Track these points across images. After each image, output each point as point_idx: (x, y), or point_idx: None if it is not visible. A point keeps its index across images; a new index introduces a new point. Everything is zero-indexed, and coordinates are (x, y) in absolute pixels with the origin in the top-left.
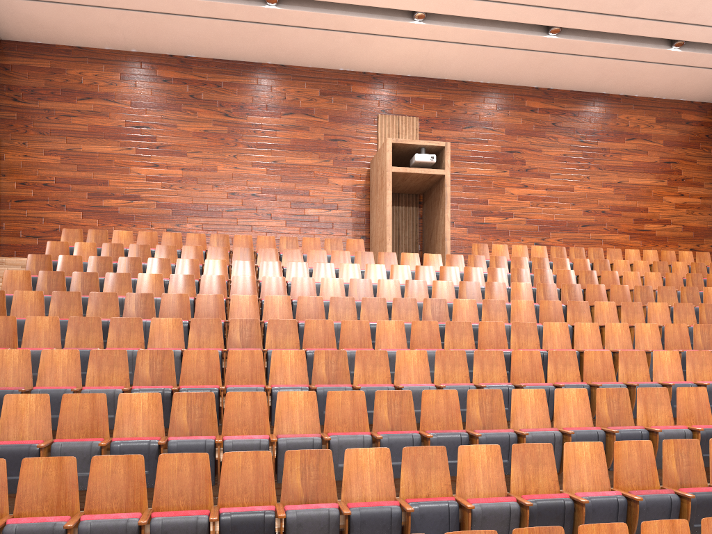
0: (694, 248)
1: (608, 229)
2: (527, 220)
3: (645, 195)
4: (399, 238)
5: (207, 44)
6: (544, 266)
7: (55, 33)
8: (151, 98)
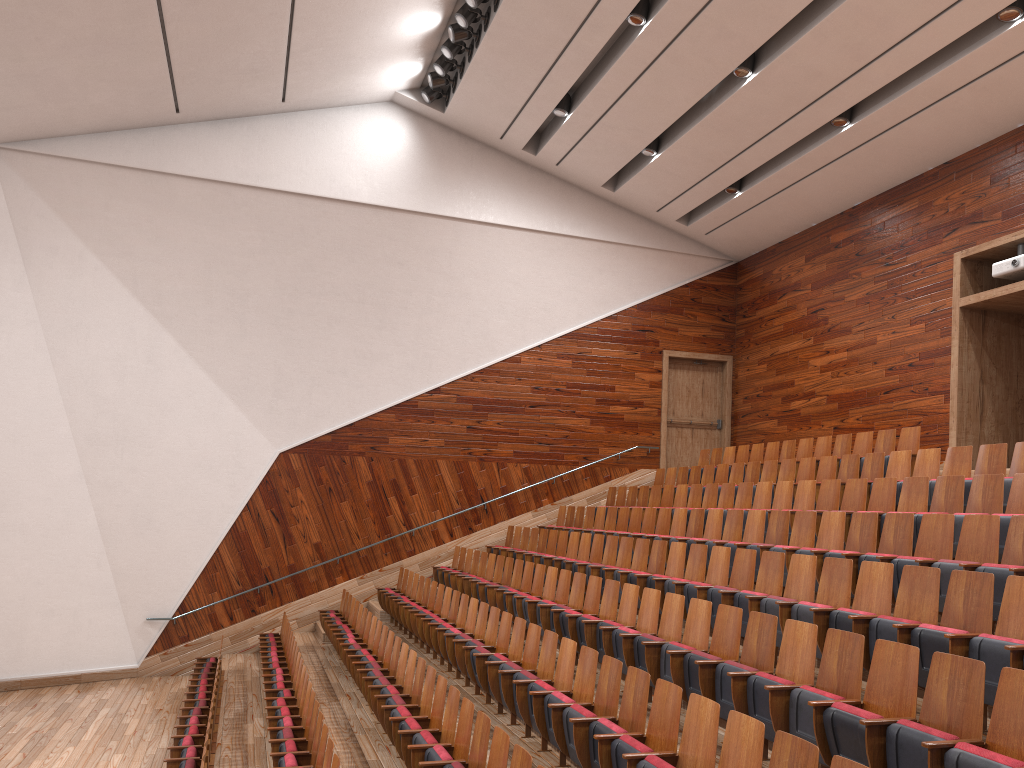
0: None
1: None
2: None
3: None
4: None
5: (852, 187)
6: None
7: (755, 241)
8: (825, 273)
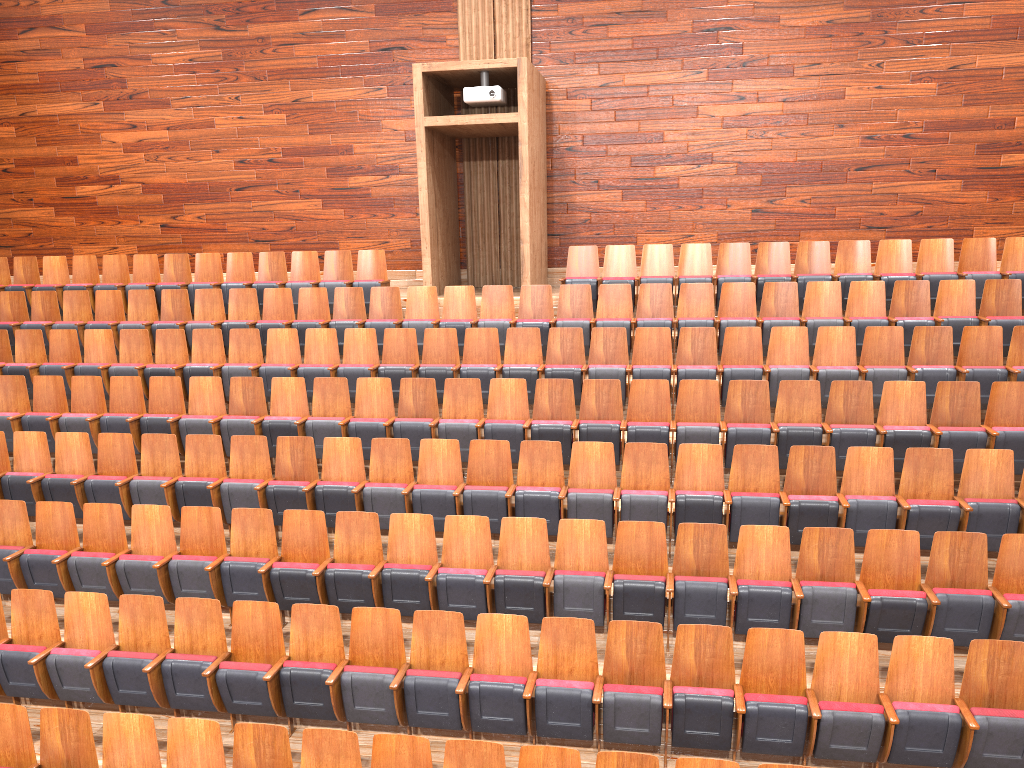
0: None
1: (915, 171)
2: (740, 167)
3: (1013, 90)
4: (500, 217)
5: None
6: (662, 300)
7: None
8: (111, 15)
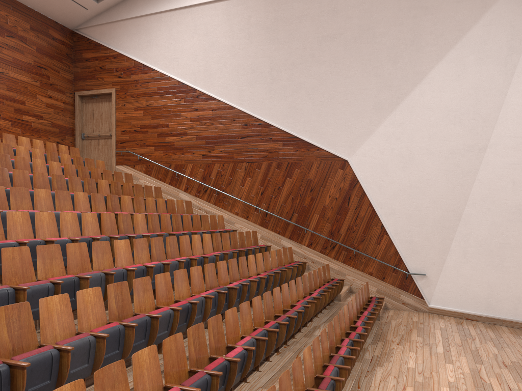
0: (60, 142)
1: None
2: None
3: (23, 90)
4: None
5: None
6: None
7: None
8: None
